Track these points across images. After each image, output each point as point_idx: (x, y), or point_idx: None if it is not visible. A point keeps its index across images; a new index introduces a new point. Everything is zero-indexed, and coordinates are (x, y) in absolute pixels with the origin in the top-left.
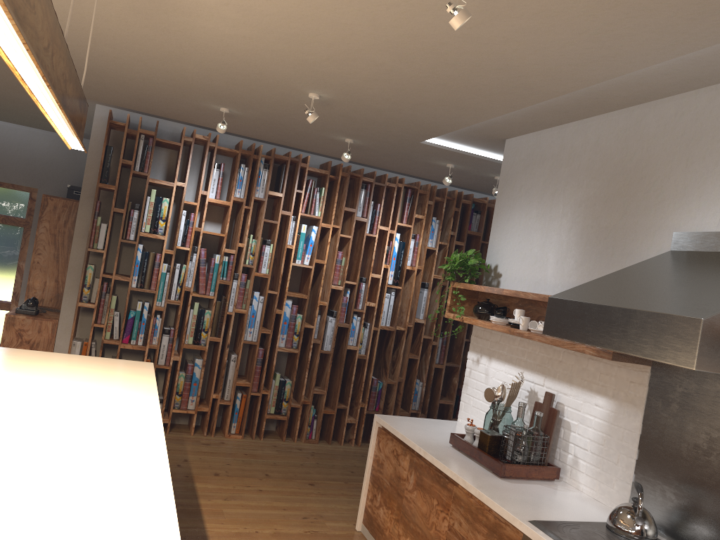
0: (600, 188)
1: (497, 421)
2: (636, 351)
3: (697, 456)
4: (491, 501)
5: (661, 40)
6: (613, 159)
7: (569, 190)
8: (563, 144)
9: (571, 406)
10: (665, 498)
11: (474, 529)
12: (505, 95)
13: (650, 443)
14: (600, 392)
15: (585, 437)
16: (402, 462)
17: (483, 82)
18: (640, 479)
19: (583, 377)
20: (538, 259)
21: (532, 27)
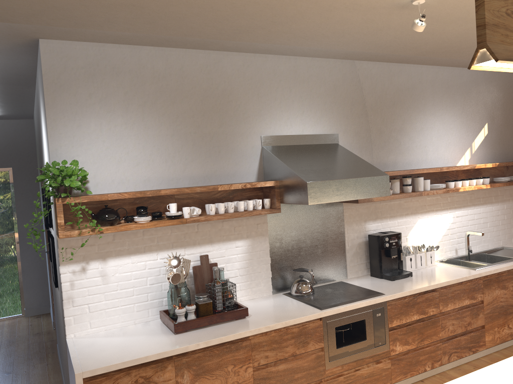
0: (194, 105)
1: (189, 293)
2: (366, 196)
3: (300, 244)
4: (298, 319)
5: (338, 42)
6: (201, 85)
7: (161, 103)
8: (141, 63)
9: (216, 256)
10: (290, 272)
11: (282, 347)
12: (213, 30)
13: (276, 250)
14: (237, 238)
15: (234, 269)
16: (161, 377)
17: (238, 21)
18: (275, 271)
19: (221, 234)
20: (140, 160)
21: (350, 20)
